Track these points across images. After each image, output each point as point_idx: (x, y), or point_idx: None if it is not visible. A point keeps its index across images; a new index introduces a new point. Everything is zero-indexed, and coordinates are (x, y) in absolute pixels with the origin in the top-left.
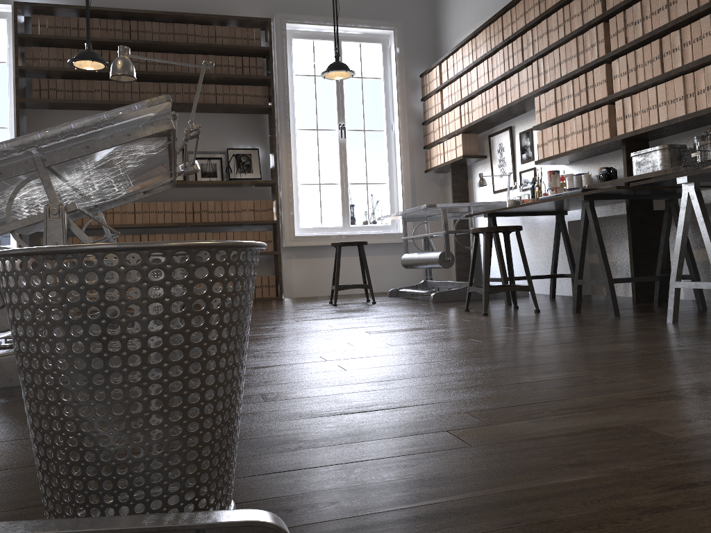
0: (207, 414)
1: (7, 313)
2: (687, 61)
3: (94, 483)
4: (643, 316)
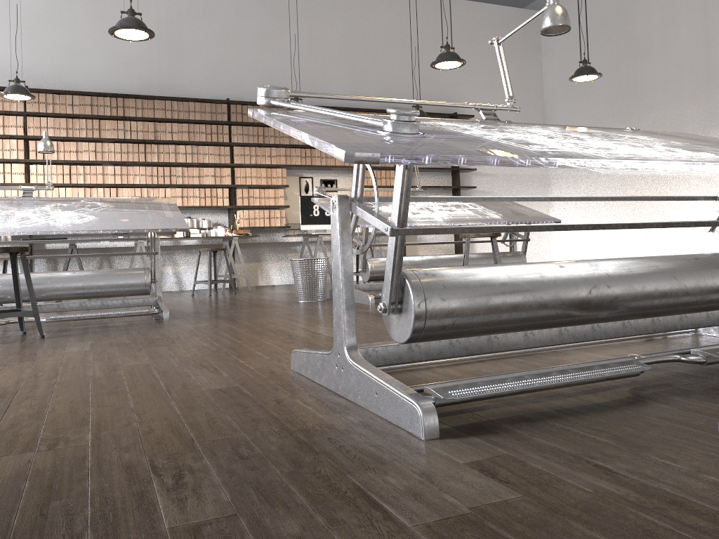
0: (318, 281)
1: (321, 266)
2: (87, 182)
3: (304, 297)
4: (99, 299)
